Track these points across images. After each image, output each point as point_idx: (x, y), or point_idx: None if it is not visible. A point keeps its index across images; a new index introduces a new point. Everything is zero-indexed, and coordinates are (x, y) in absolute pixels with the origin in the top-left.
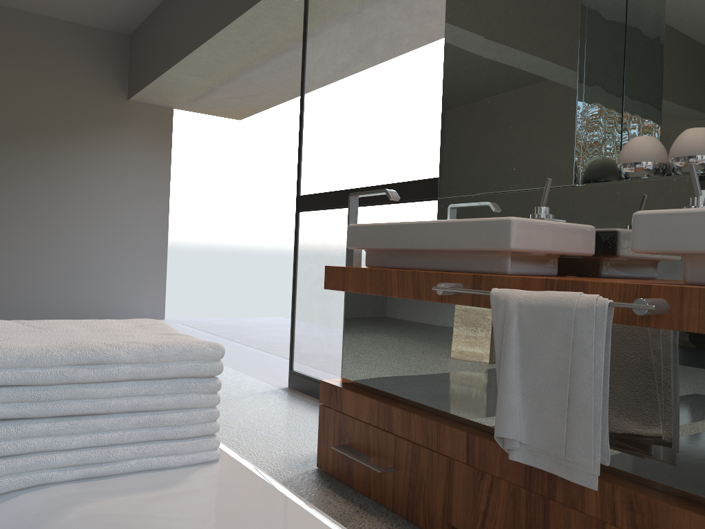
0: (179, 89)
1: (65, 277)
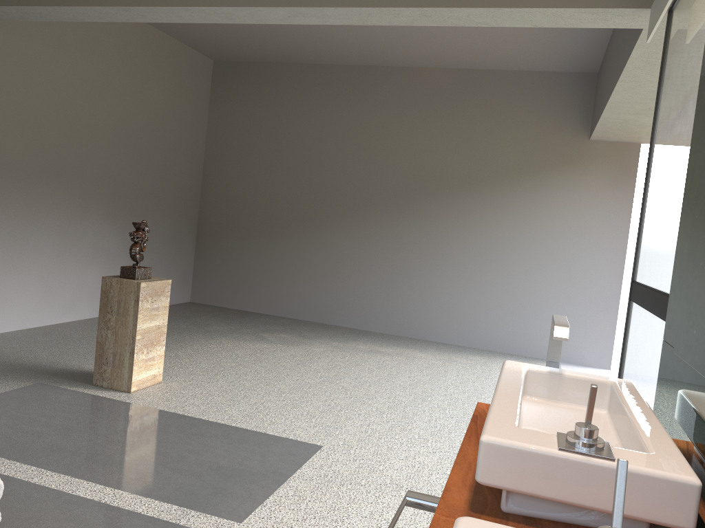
0: (630, 127)
1: (513, 312)
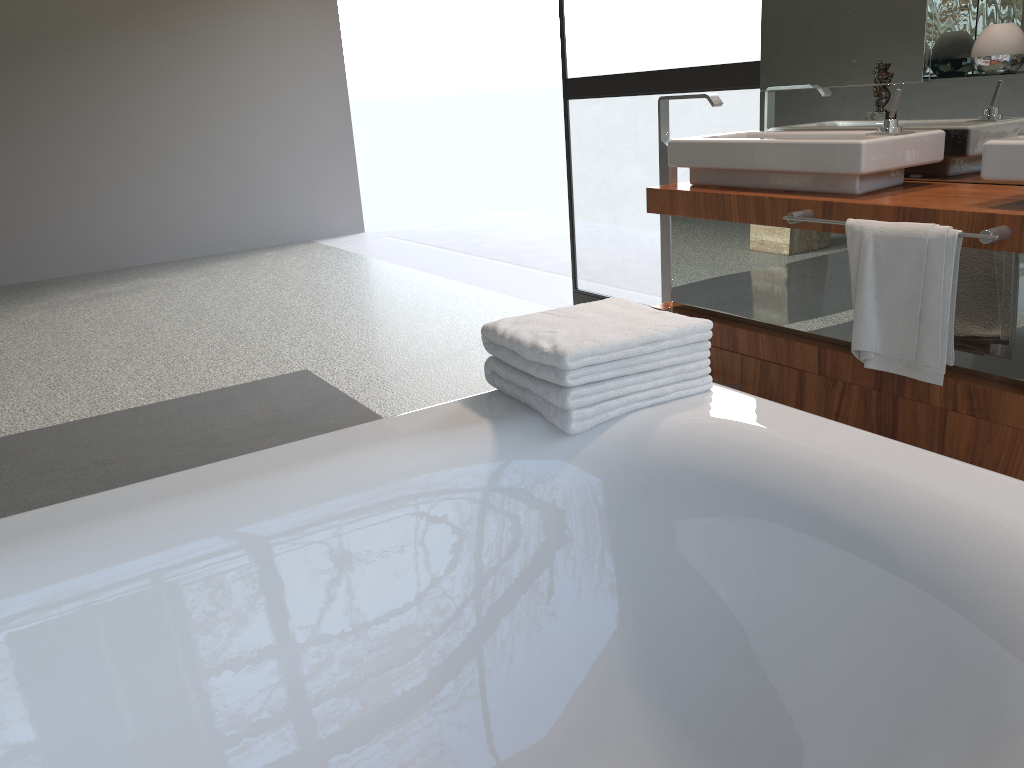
0: None
1: (238, 193)
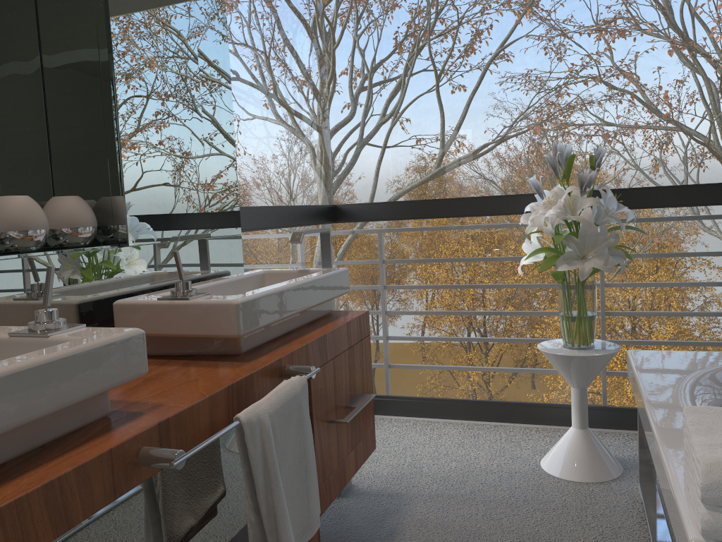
0: None
1: None
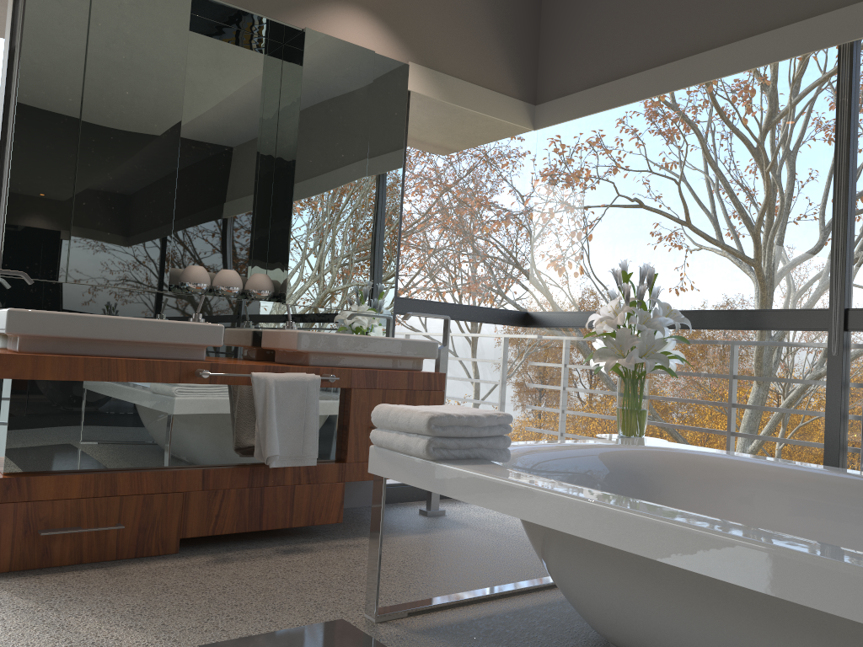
0: None
1: None
